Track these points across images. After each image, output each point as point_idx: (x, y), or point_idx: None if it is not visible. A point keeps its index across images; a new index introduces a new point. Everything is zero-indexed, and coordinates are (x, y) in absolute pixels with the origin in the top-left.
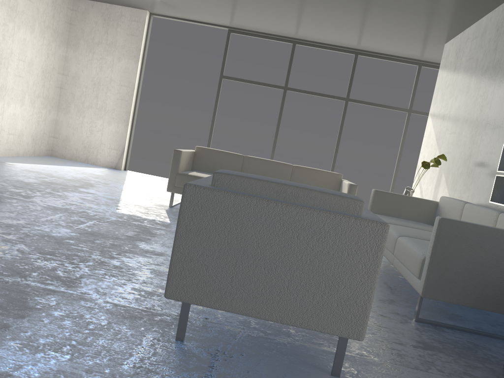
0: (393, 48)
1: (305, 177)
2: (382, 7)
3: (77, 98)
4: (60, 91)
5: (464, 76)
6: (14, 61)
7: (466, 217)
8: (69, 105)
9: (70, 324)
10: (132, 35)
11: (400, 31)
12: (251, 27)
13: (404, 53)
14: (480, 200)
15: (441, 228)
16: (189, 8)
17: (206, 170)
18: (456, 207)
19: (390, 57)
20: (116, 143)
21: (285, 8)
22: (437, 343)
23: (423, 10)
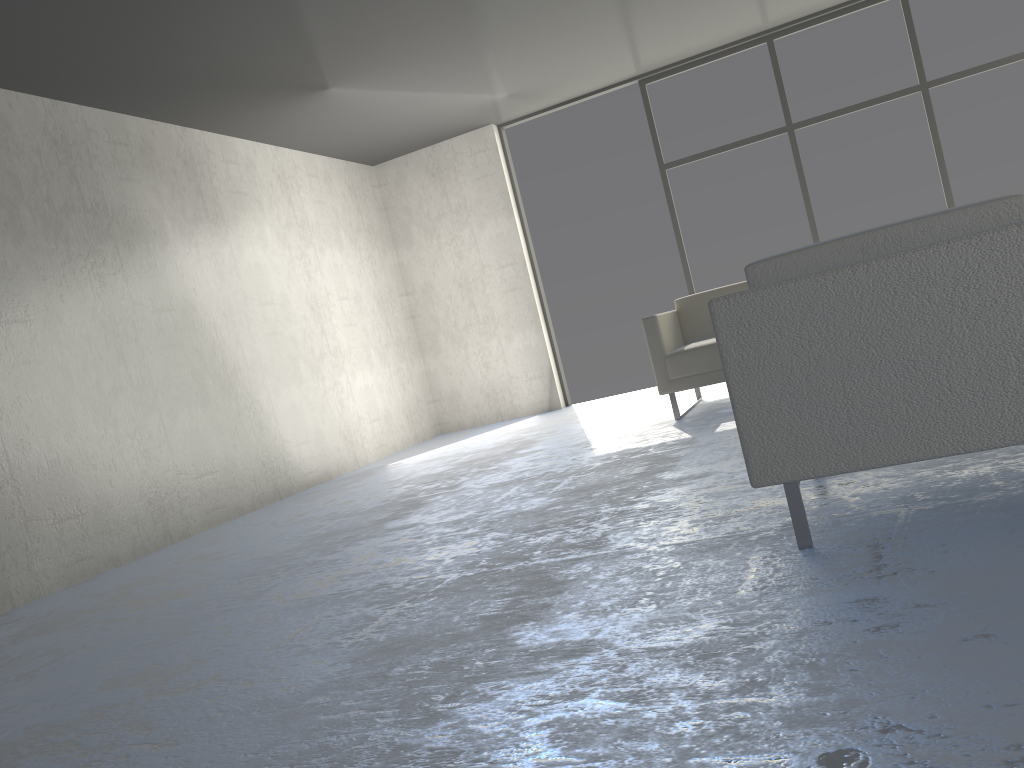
0: None
1: None
2: None
3: (442, 321)
4: (414, 322)
5: None
6: (335, 305)
7: None
8: (436, 338)
9: (629, 580)
10: (484, 176)
11: None
12: (678, 55)
13: None
14: None
15: None
16: (558, 82)
17: (711, 332)
18: None
19: None
20: (535, 367)
21: None
22: None
23: None
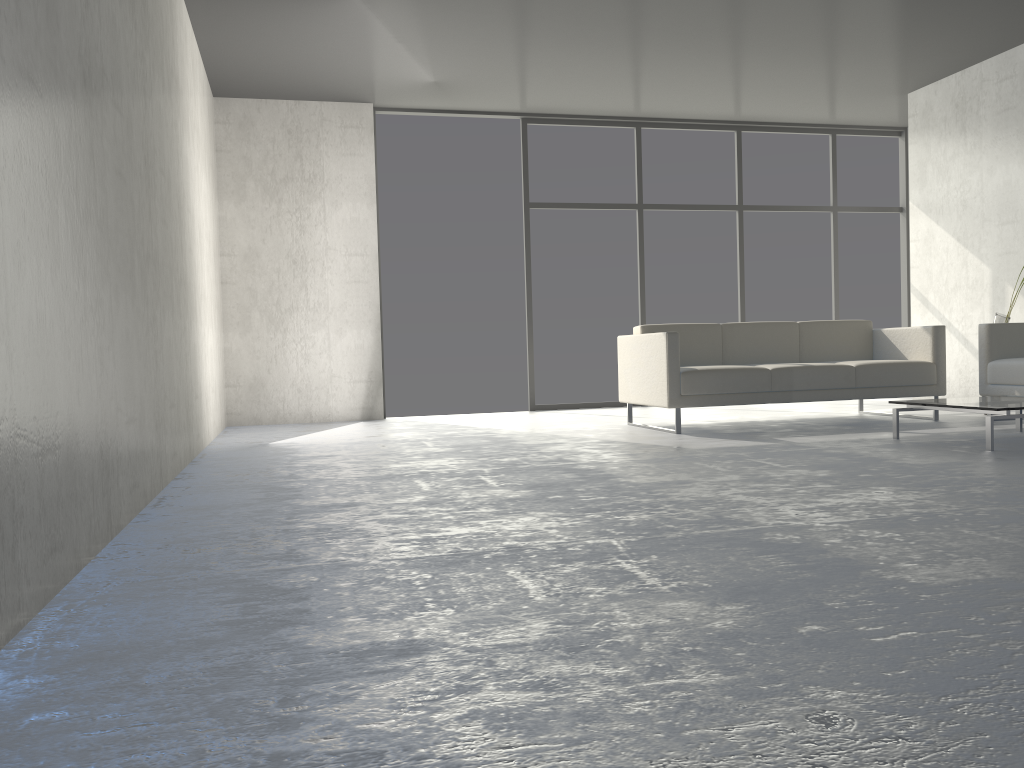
0: (807, 112)
1: (822, 337)
2: (872, 49)
3: (262, 296)
4: (223, 289)
5: (1000, 136)
6: (204, 240)
7: None
8: (249, 314)
9: None
10: (351, 154)
11: (856, 82)
12: (572, 109)
13: (819, 118)
14: None
15: None
16: (481, 89)
17: None
18: None
19: (789, 127)
20: (363, 369)
21: (691, 67)
22: None
23: (934, 46)
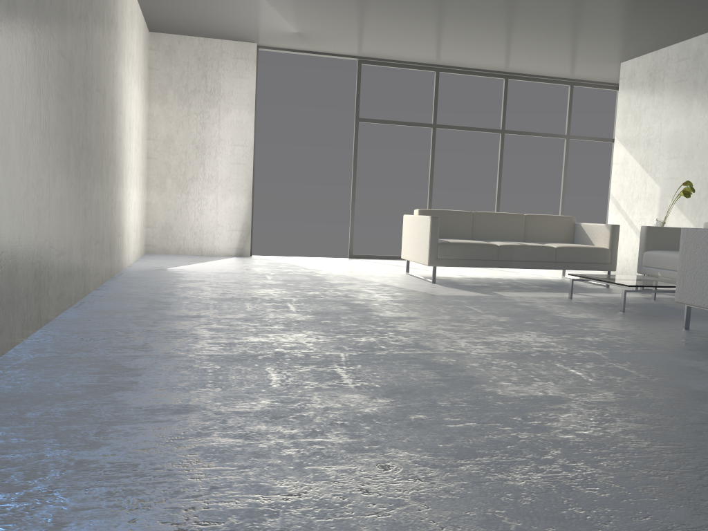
0: (553, 70)
1: (540, 226)
2: (593, 32)
3: (174, 169)
4: (148, 162)
5: (675, 99)
6: (134, 131)
7: None
8: (164, 180)
9: None
10: (240, 77)
11: (585, 53)
12: (392, 56)
13: (561, 74)
14: None
15: None
16: (329, 39)
17: None
18: None
19: (542, 78)
20: (239, 222)
21: (470, 36)
22: None
23: (635, 34)
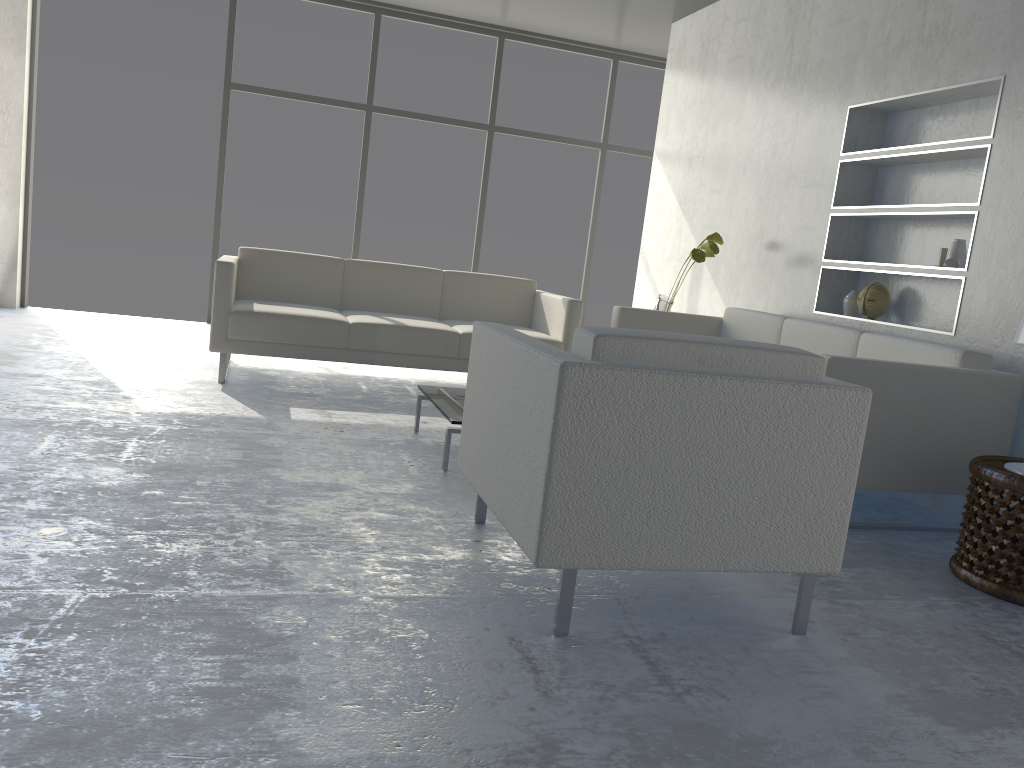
0: (573, 28)
1: (470, 292)
2: None
3: None
4: None
5: (727, 89)
6: None
7: (792, 343)
8: None
9: (379, 650)
10: None
11: None
12: None
13: (592, 37)
14: (793, 309)
15: (831, 374)
16: None
17: (269, 295)
18: (767, 326)
19: (564, 43)
20: None
21: None
22: (851, 554)
23: None
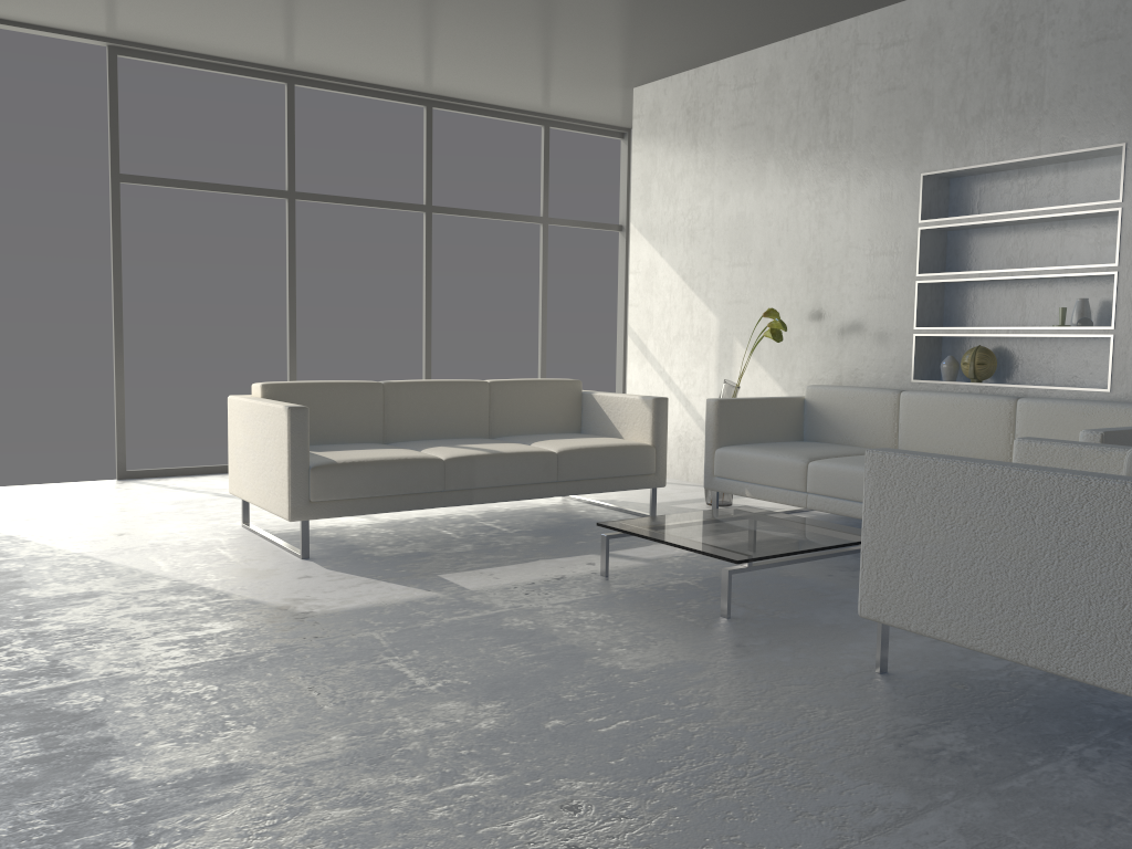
0: (515, 94)
1: (519, 402)
2: (594, 22)
3: None
4: None
5: (736, 157)
6: None
7: (920, 416)
8: None
9: None
10: None
11: (575, 64)
12: (188, 43)
13: (529, 103)
14: (880, 380)
15: None
16: None
17: None
18: (878, 401)
19: (494, 110)
20: None
21: (355, 8)
22: None
23: (668, 32)
